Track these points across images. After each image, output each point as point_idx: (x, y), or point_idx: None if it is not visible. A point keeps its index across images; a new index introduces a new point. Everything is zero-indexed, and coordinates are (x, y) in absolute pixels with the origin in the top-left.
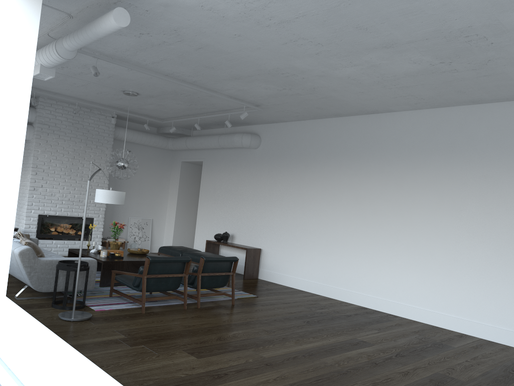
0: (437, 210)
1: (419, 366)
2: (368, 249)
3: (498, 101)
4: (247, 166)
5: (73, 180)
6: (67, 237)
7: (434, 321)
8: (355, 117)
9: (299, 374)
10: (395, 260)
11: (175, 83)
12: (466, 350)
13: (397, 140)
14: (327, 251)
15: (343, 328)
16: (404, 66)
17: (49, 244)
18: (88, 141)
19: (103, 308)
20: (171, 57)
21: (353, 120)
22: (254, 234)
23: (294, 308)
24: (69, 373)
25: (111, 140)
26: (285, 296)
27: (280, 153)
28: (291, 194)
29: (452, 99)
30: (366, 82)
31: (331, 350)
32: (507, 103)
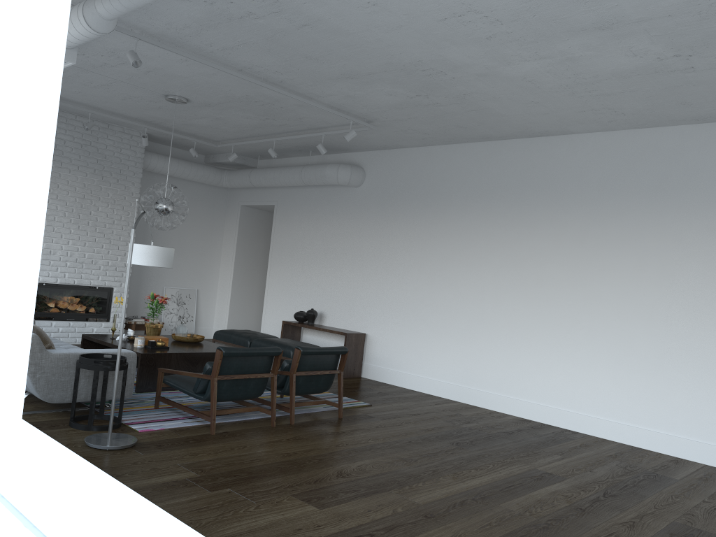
0: (639, 278)
1: (645, 512)
2: (531, 335)
3: None
4: (344, 213)
5: (82, 231)
6: (74, 317)
7: (633, 439)
8: (512, 142)
9: (480, 531)
10: (573, 351)
11: (253, 82)
12: (695, 484)
13: (577, 176)
14: (468, 337)
15: (510, 453)
16: (617, 60)
17: (46, 327)
18: (104, 172)
19: (151, 428)
20: (255, 40)
21: (509, 146)
22: (355, 313)
23: (430, 423)
24: None
25: (139, 172)
26: (410, 404)
27: (395, 194)
28: (413, 254)
29: (667, 115)
30: (548, 86)
31: (508, 488)
32: None
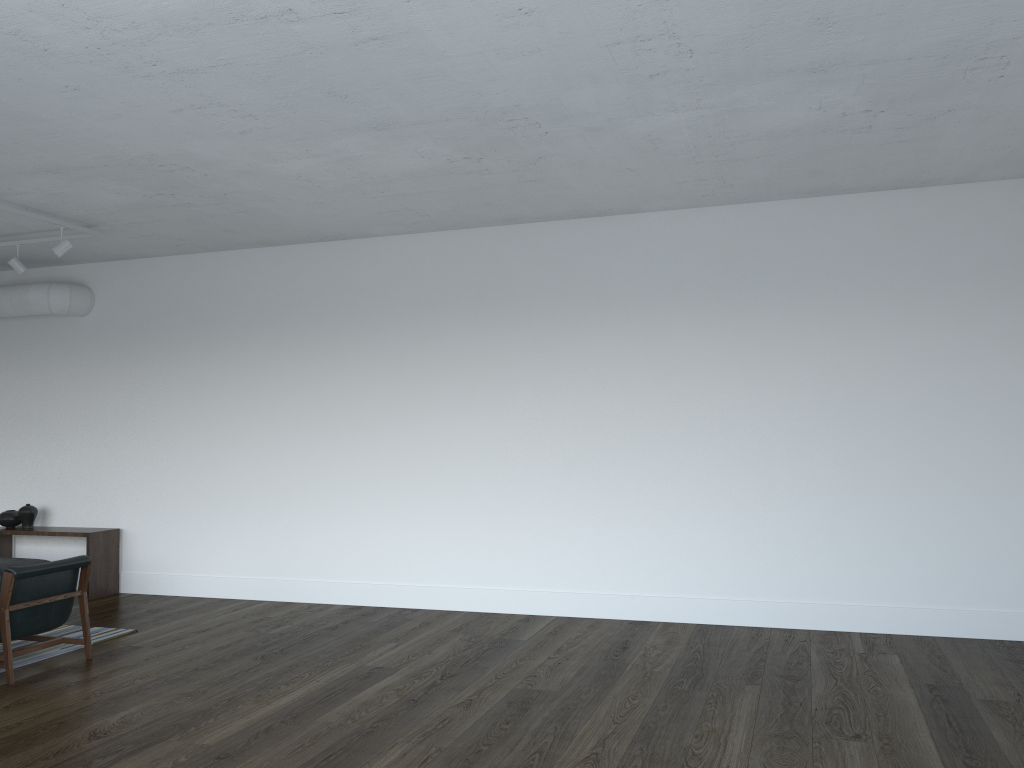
0: (468, 410)
1: (485, 686)
2: (351, 496)
3: (546, 220)
4: (66, 355)
5: None
6: None
7: (481, 604)
8: (301, 248)
9: (289, 756)
10: (404, 509)
11: None
12: (543, 641)
13: (385, 289)
14: (270, 512)
15: (333, 653)
16: (404, 160)
17: None
18: None
19: None
20: None
21: (298, 253)
22: (100, 501)
23: (226, 637)
24: None
25: None
26: (196, 618)
27: (145, 323)
28: (180, 407)
29: (475, 216)
30: (331, 186)
31: (328, 697)
32: (560, 223)
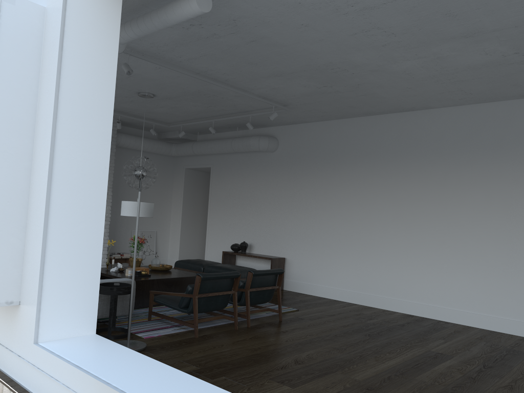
0: (487, 209)
1: (516, 378)
2: (409, 253)
3: None
4: (264, 171)
5: None
6: None
7: (490, 325)
8: (387, 116)
9: None
10: (442, 264)
11: (207, 82)
12: None
13: (436, 138)
14: (362, 257)
15: (408, 340)
16: (473, 57)
17: None
18: None
19: (151, 335)
20: (213, 52)
21: (385, 119)
22: (276, 243)
23: (344, 321)
24: None
25: (113, 147)
26: (325, 308)
27: (302, 156)
28: (317, 199)
29: (502, 93)
30: (420, 77)
31: (417, 366)
32: None
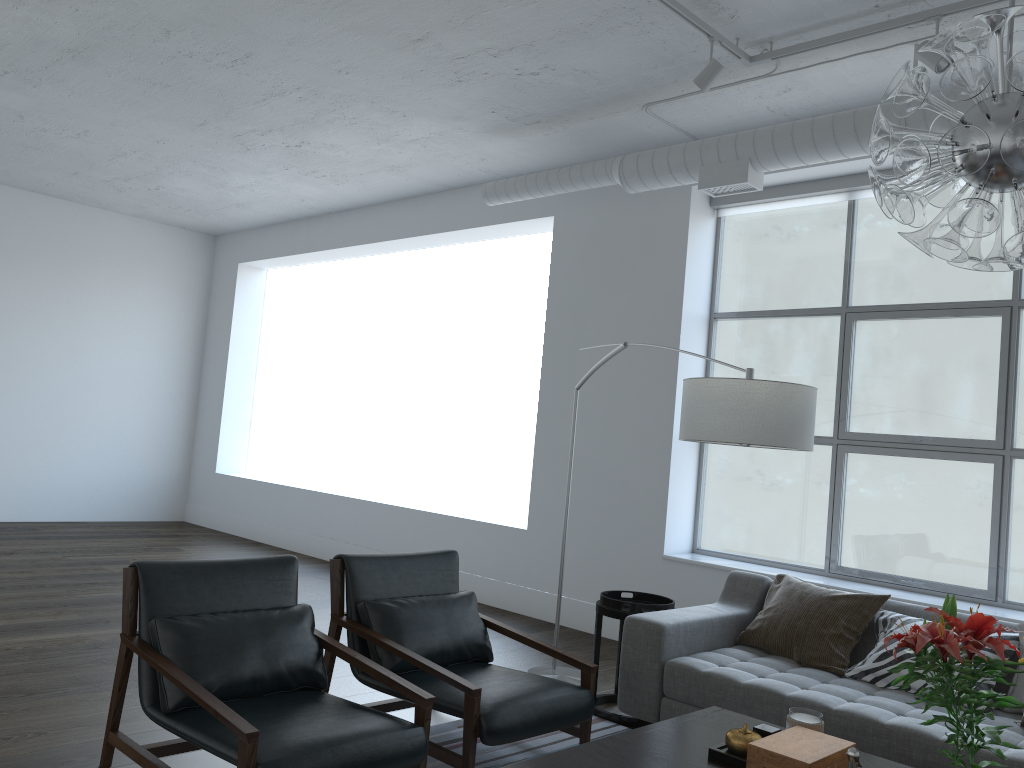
0: None
1: None
2: None
3: None
4: None
5: None
6: None
7: None
8: None
9: None
10: None
11: None
12: None
13: None
14: None
15: None
16: None
17: None
18: None
19: None
20: (503, 7)
21: None
22: None
23: None
24: (402, 504)
25: None
26: None
27: None
28: None
29: None
30: None
31: (21, 629)
32: None
